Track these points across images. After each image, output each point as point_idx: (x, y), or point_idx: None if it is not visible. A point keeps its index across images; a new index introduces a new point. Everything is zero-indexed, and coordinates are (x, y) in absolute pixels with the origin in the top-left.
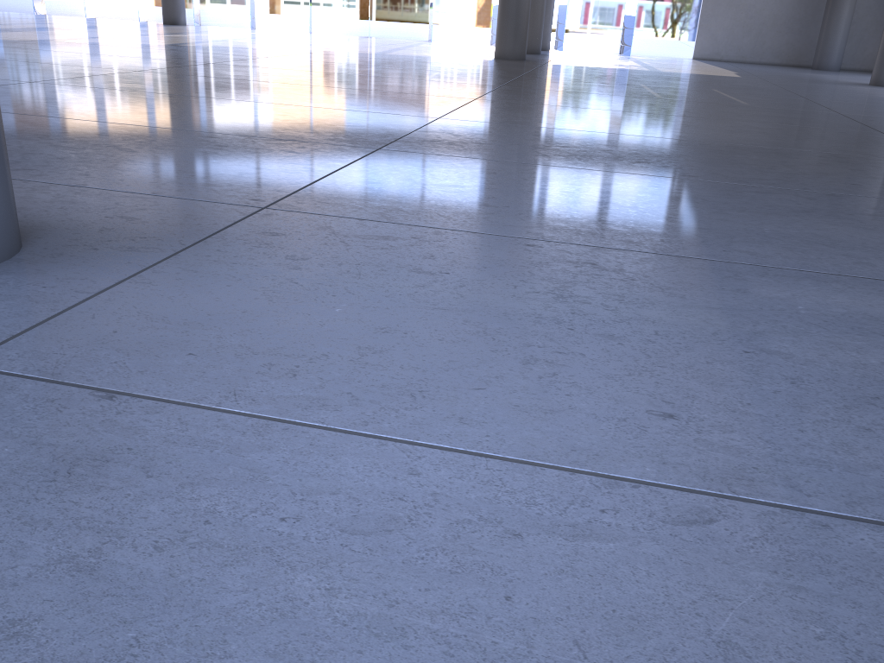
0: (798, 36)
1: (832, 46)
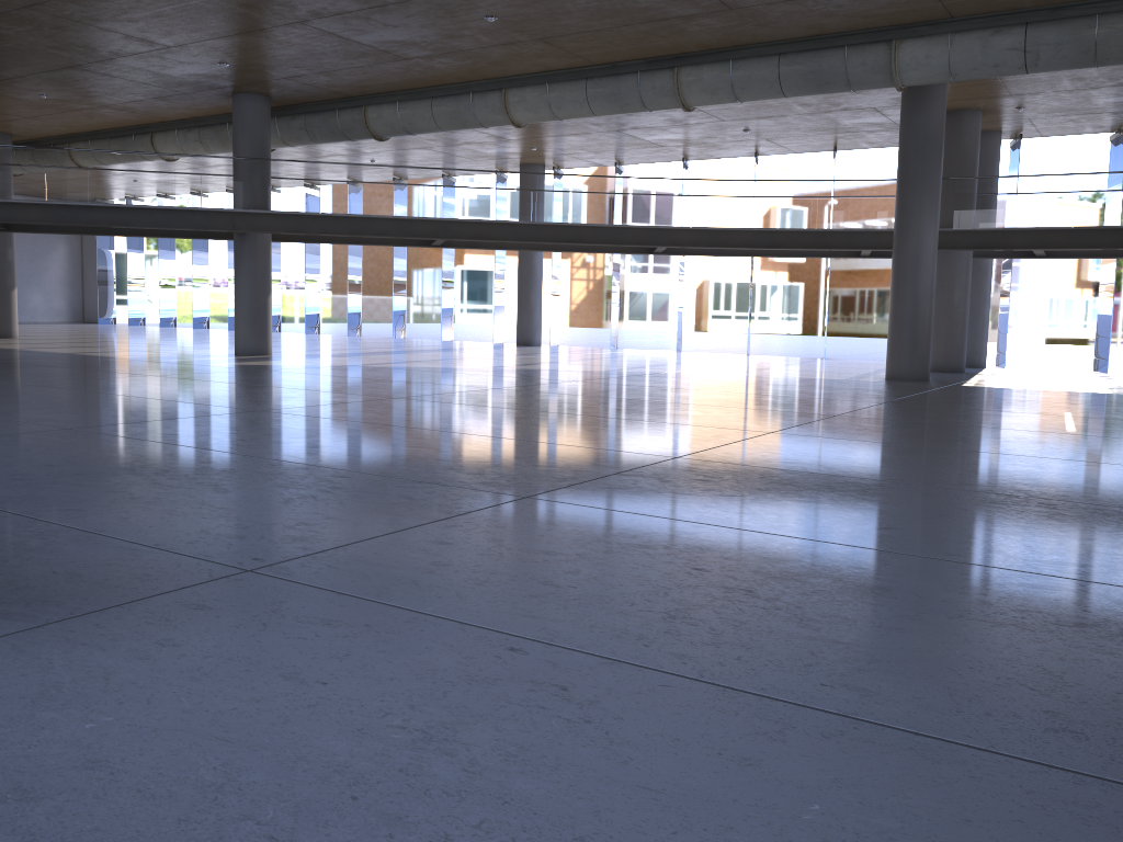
0: None
1: None
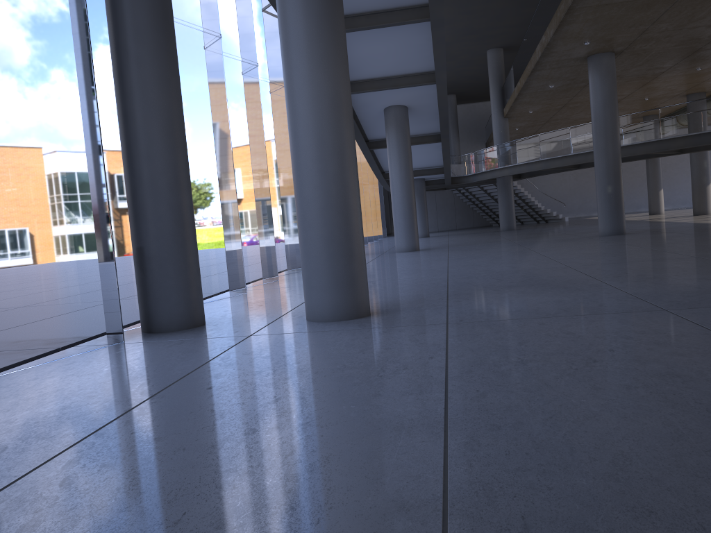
0: None
1: None
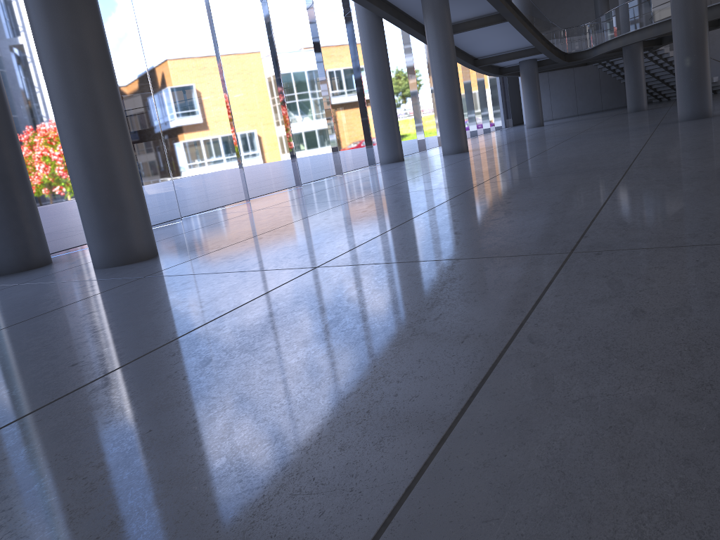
0: None
1: None
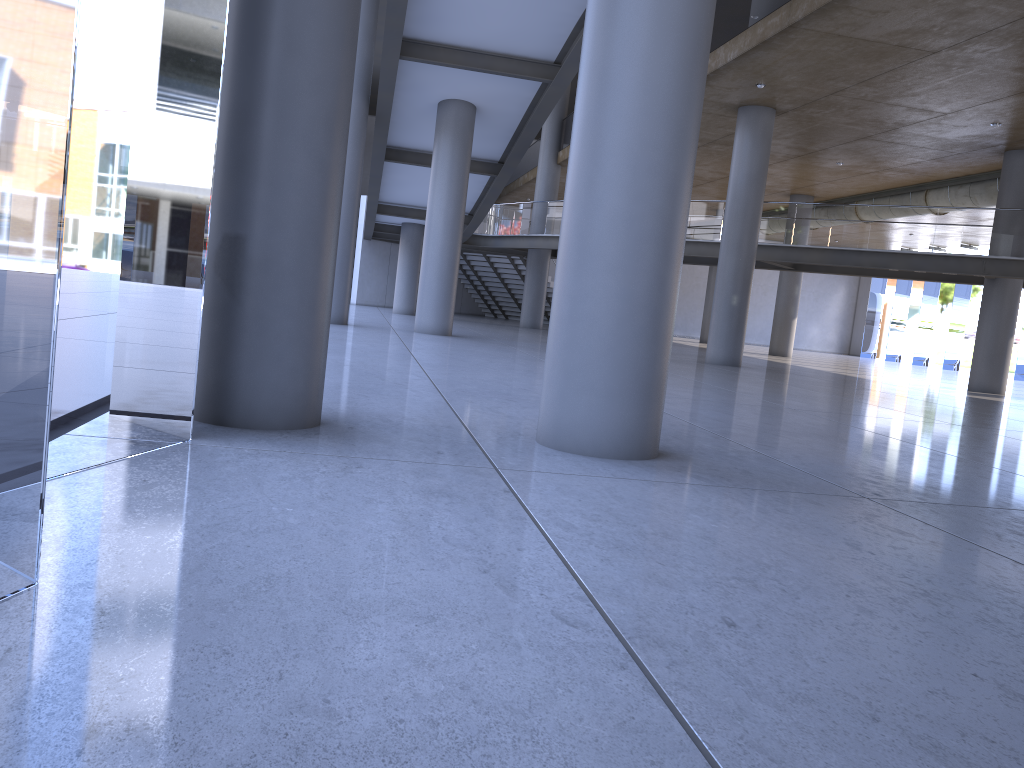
0: None
1: None
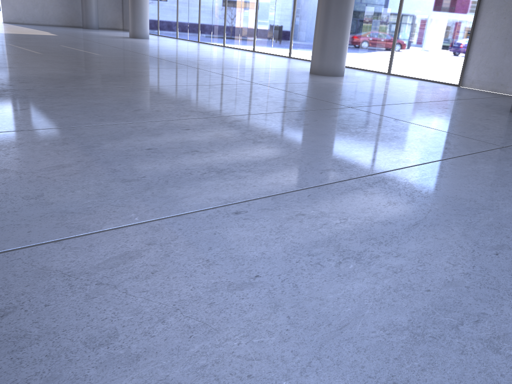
0: (68, 8)
1: (91, 14)
